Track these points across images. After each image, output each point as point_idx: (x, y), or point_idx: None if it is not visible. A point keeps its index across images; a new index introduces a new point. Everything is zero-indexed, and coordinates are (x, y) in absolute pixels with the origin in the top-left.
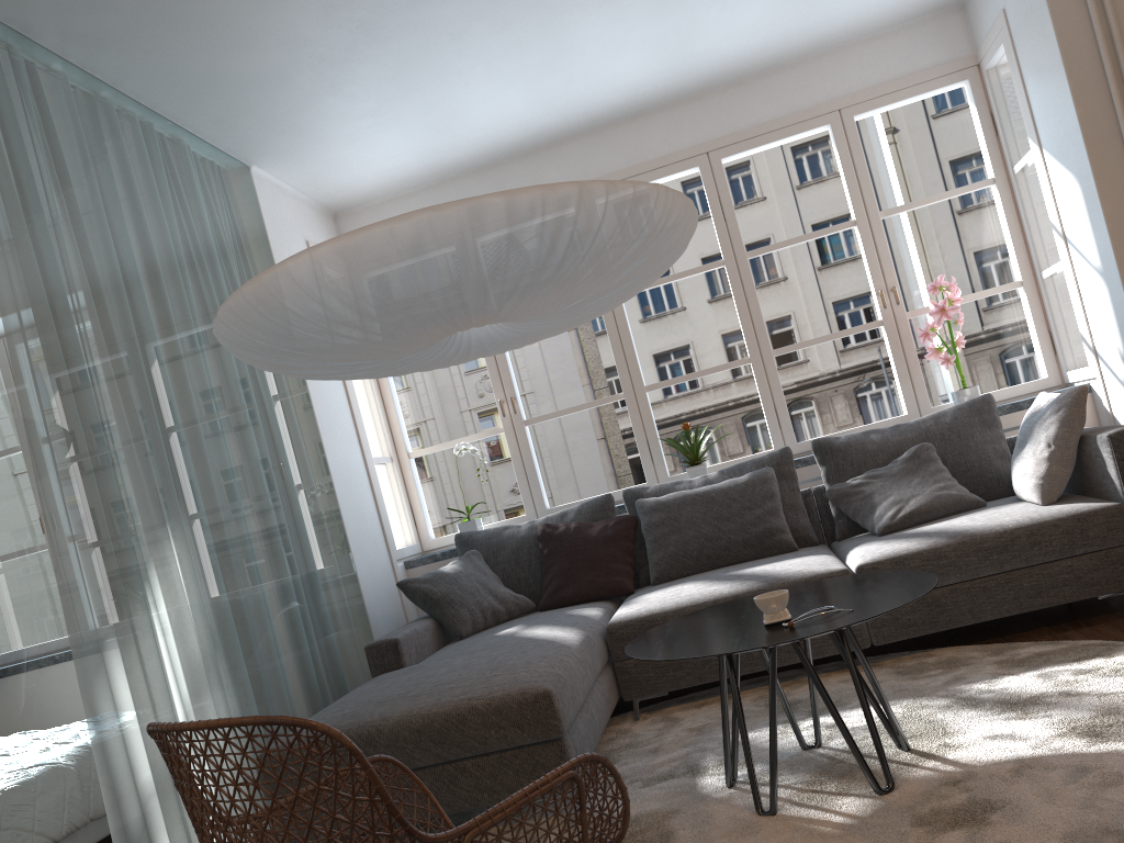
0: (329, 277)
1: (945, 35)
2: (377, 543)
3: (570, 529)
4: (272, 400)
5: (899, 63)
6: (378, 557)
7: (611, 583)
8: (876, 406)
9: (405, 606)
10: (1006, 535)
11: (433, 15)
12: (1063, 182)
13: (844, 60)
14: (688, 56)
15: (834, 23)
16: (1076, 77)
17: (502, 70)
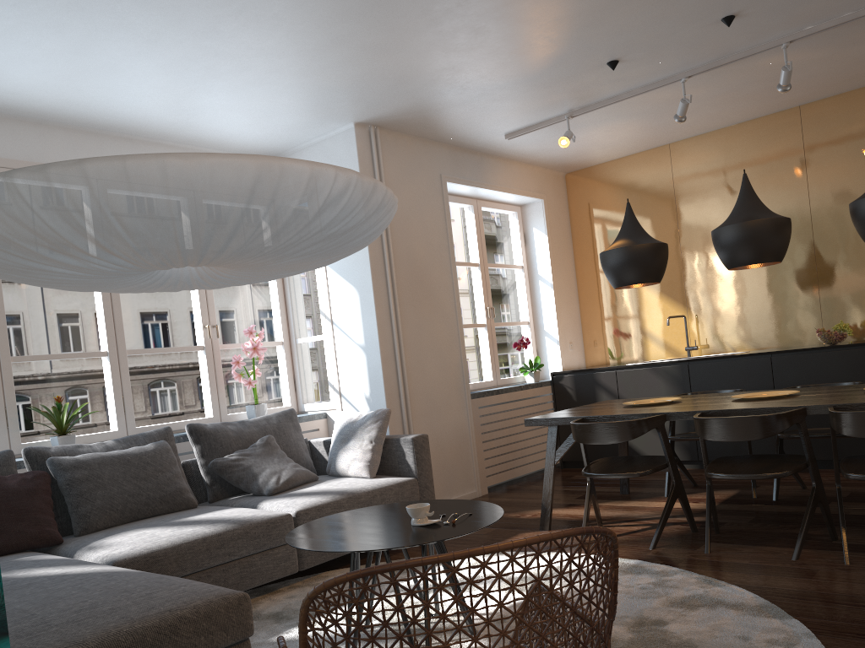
0: (273, 187)
1: None
2: None
3: None
4: None
5: None
6: None
7: (44, 533)
8: None
9: None
10: (370, 493)
11: None
12: (341, 289)
13: None
14: (130, 104)
15: (216, 134)
16: None
17: (19, 35)
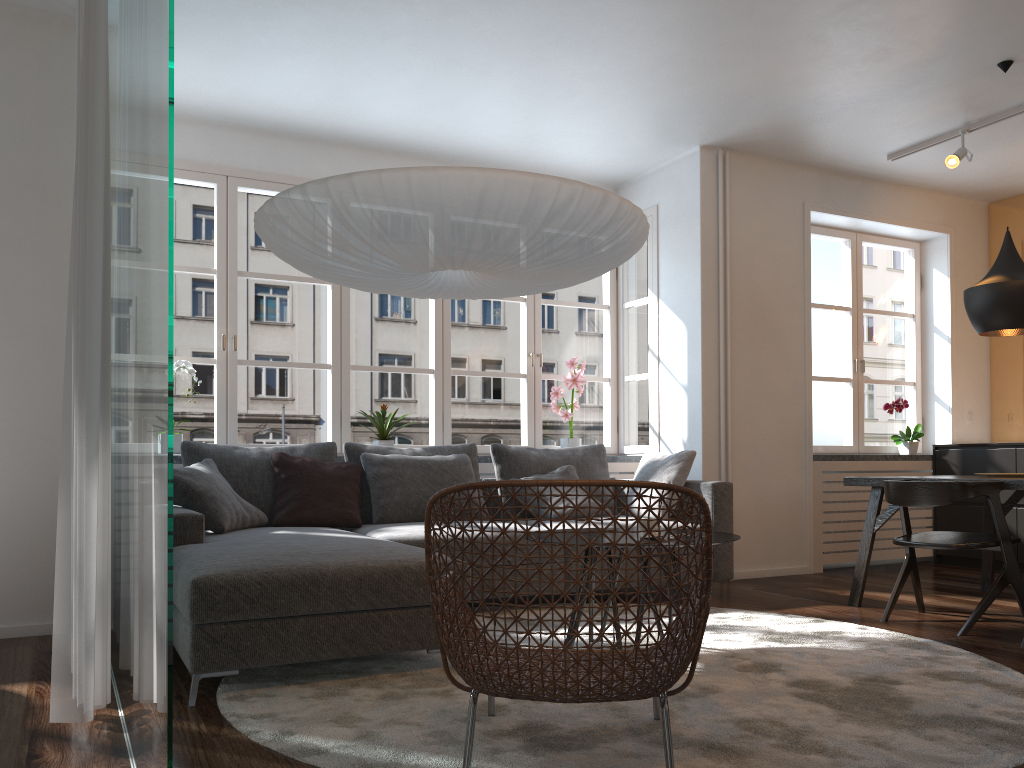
0: (498, 196)
1: None
2: None
3: (307, 462)
4: None
5: None
6: None
7: (347, 514)
8: None
9: None
10: None
11: (393, 15)
12: (670, 324)
13: None
14: (474, 134)
15: (558, 161)
16: (705, 265)
17: (374, 75)
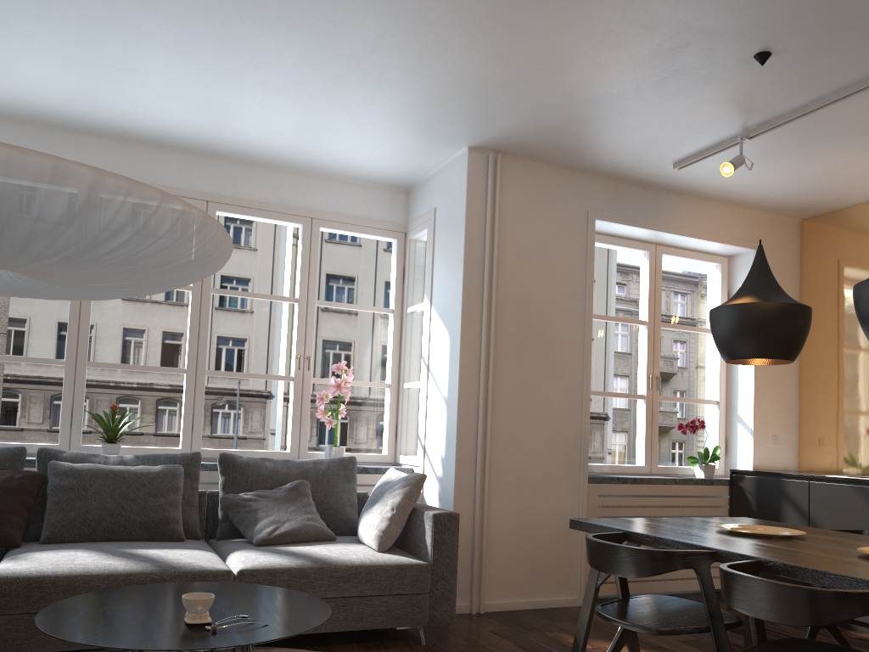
0: None
1: (392, 204)
2: None
3: None
4: None
5: (360, 207)
6: None
7: (1, 533)
8: (220, 421)
9: None
10: (352, 569)
11: None
12: (439, 332)
13: (326, 187)
14: (224, 126)
15: (331, 160)
16: (468, 272)
17: (68, 53)
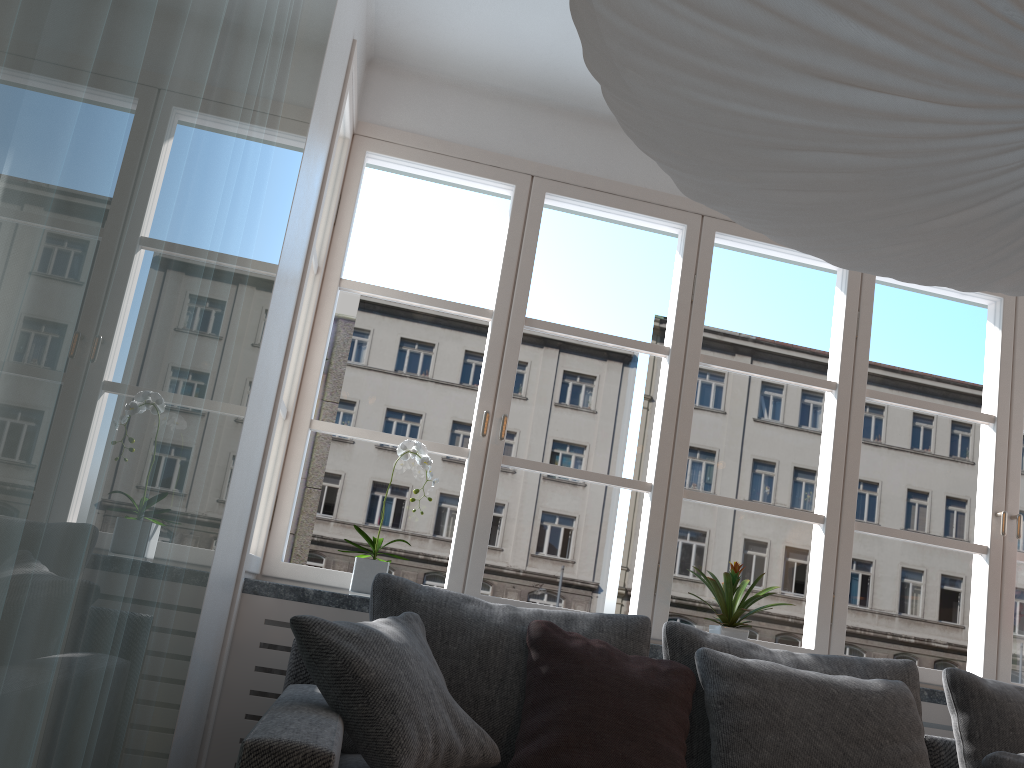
0: None
1: None
2: (240, 528)
3: (594, 649)
4: (267, 165)
5: None
6: (234, 551)
7: None
8: None
9: (224, 655)
10: None
11: None
12: None
13: None
14: None
15: None
16: None
17: None
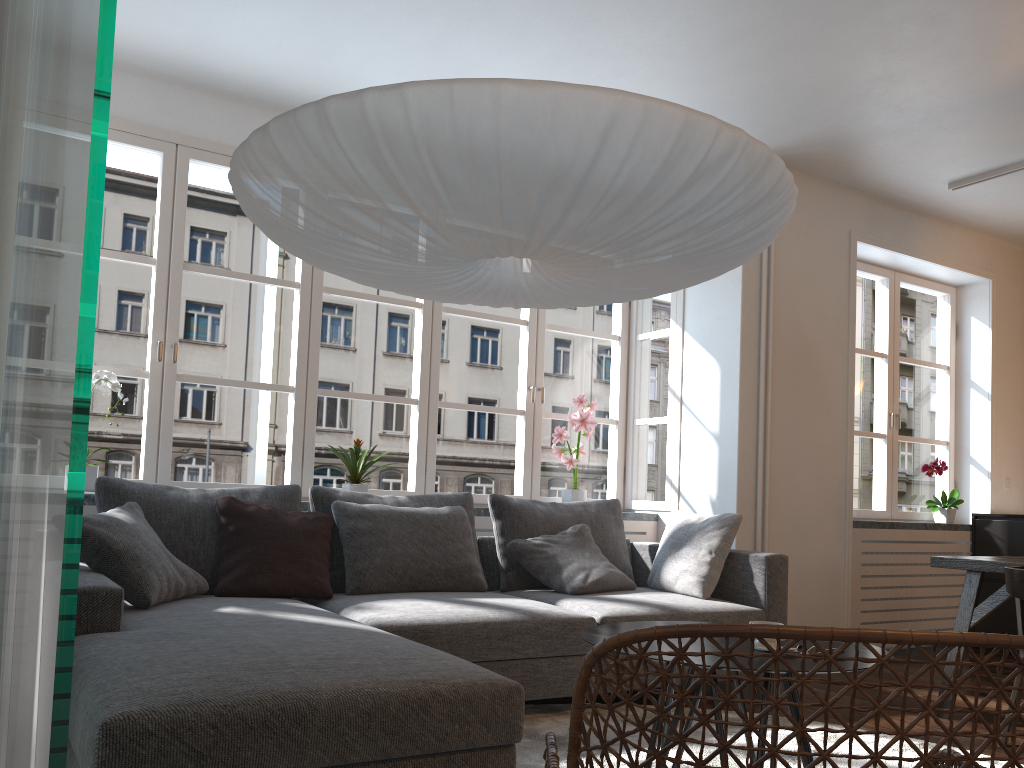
0: (631, 135)
1: None
2: None
3: (264, 511)
4: None
5: None
6: None
7: (314, 582)
8: None
9: None
10: (700, 616)
11: None
12: (699, 361)
13: None
14: None
15: None
16: (746, 294)
17: (378, 24)
